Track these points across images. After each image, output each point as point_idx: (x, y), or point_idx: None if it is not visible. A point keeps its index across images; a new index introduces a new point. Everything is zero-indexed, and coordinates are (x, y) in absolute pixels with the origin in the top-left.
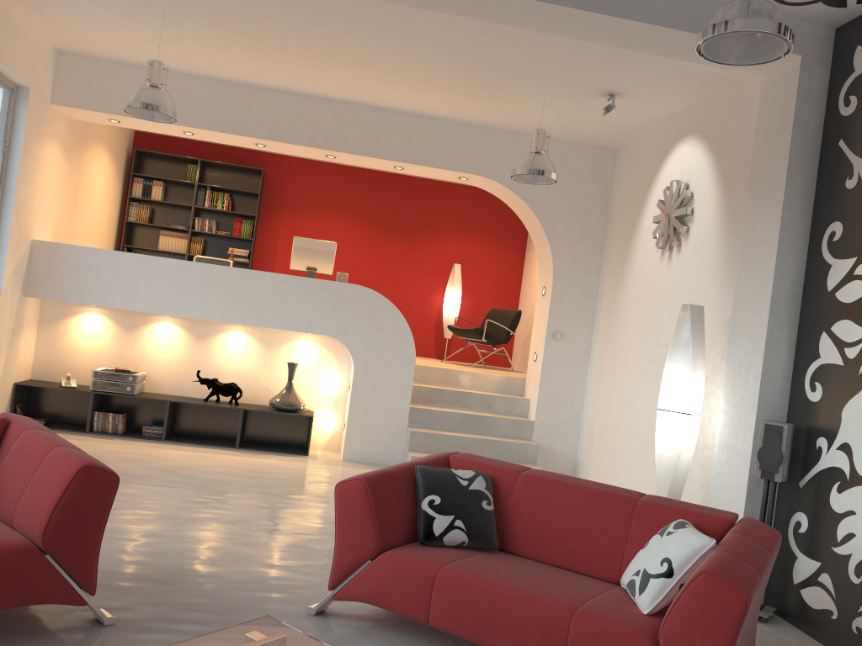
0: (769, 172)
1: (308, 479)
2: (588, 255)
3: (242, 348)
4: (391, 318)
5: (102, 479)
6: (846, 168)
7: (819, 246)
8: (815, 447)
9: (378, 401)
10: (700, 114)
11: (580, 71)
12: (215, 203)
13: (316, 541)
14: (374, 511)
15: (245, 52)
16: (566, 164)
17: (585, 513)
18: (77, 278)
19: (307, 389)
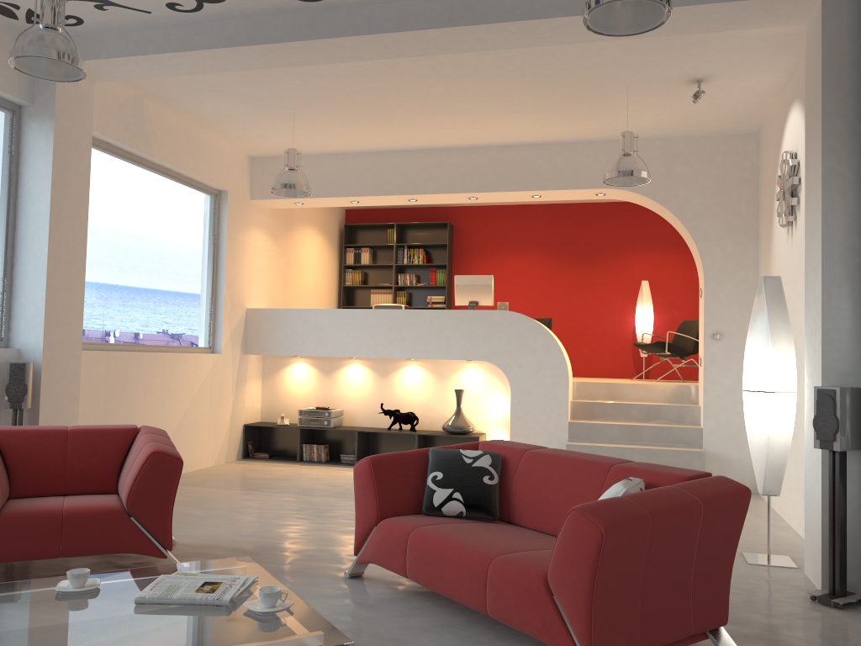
0: (813, 121)
1: None
2: (741, 247)
3: (418, 381)
4: (540, 338)
5: (167, 462)
6: None
7: None
8: None
9: (536, 418)
10: (798, 77)
11: (648, 67)
12: (412, 259)
13: None
14: (375, 484)
15: (370, 125)
16: (703, 159)
17: (568, 481)
18: (279, 335)
19: (478, 413)
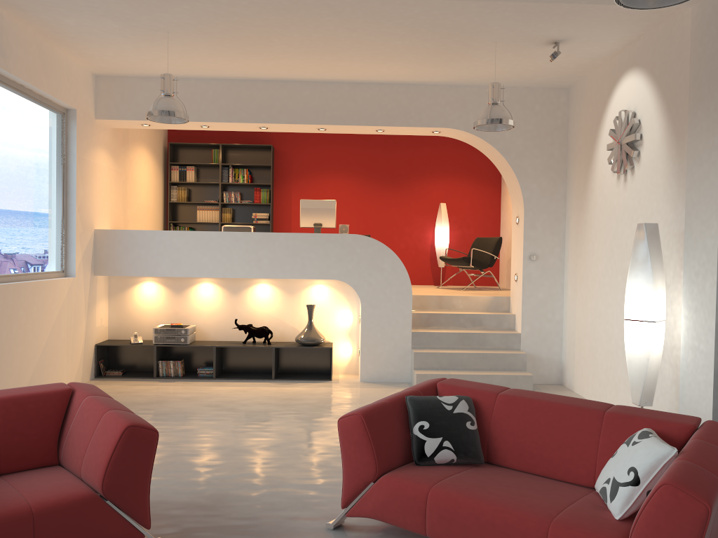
0: (707, 95)
1: (331, 402)
2: (553, 184)
3: (269, 297)
4: (387, 259)
5: (144, 435)
6: None
7: None
8: None
9: (384, 330)
10: (640, 48)
11: (524, 27)
12: (237, 178)
13: (336, 459)
14: (371, 441)
15: (239, 54)
16: (525, 107)
17: (558, 427)
18: (132, 256)
19: (325, 324)
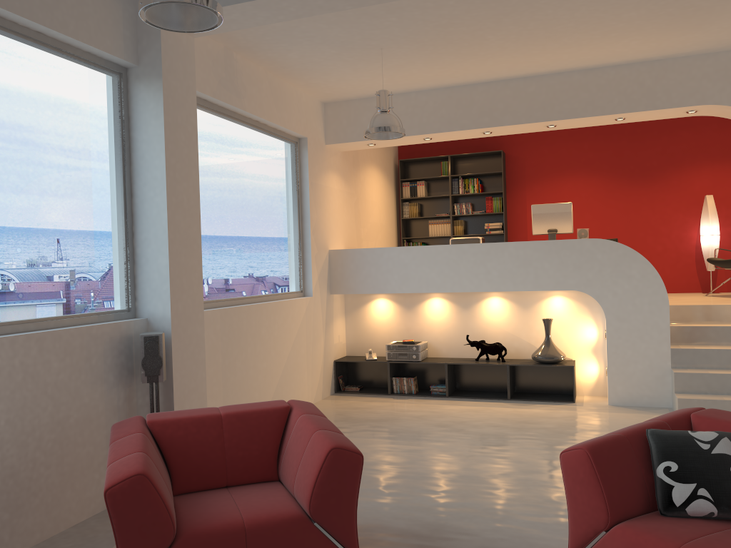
0: None
1: (571, 428)
2: None
3: (501, 311)
4: (635, 264)
5: (348, 458)
6: None
7: None
8: None
9: (635, 346)
10: None
11: None
12: (467, 188)
13: None
14: (600, 482)
15: (454, 59)
16: None
17: None
18: (363, 274)
19: (565, 340)
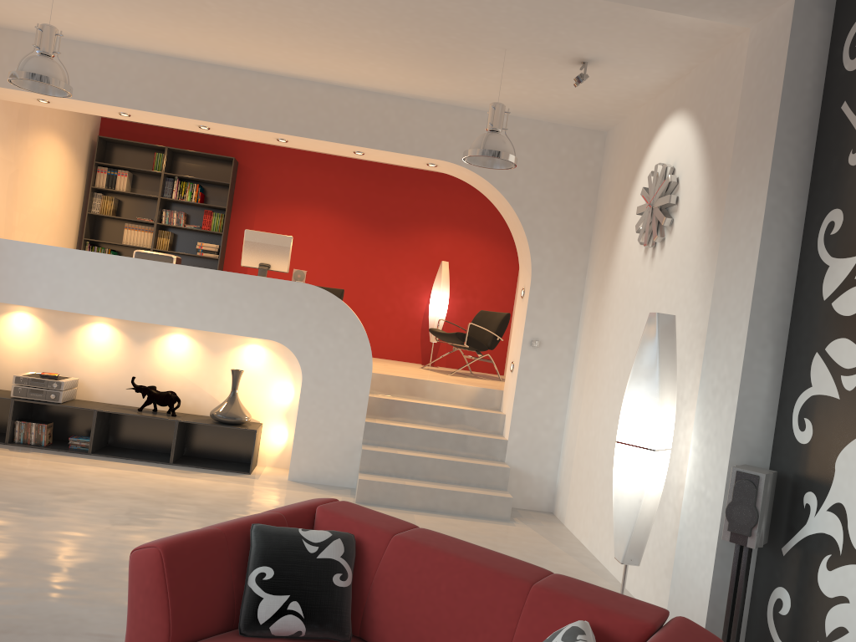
0: (755, 146)
1: (230, 506)
2: (573, 252)
3: (185, 353)
4: (345, 321)
5: None
6: (850, 139)
7: (814, 241)
8: (802, 503)
9: (329, 415)
10: (690, 84)
11: (540, 33)
12: (183, 194)
13: None
14: (168, 592)
15: (166, 19)
16: (548, 148)
17: (463, 599)
18: None
19: (256, 398)
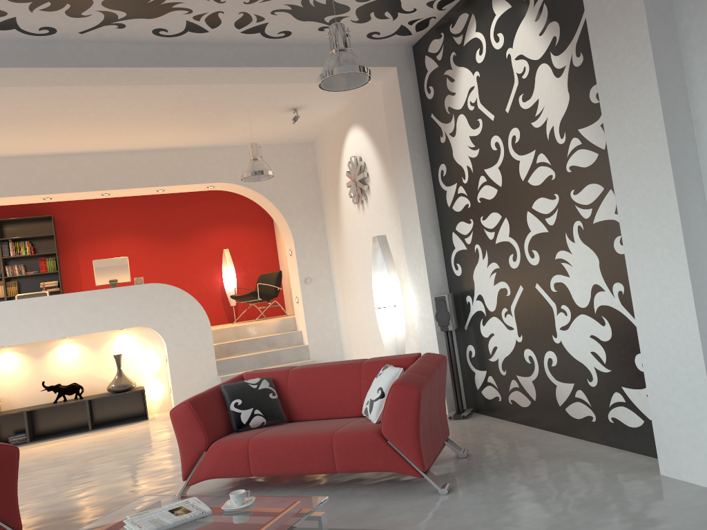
0: (399, 141)
1: (153, 433)
2: (314, 219)
3: (74, 355)
4: (184, 300)
5: (7, 451)
6: (438, 131)
7: (438, 181)
8: (466, 302)
9: (191, 363)
10: (356, 110)
11: (268, 99)
12: (18, 251)
13: (168, 465)
14: (199, 419)
15: (18, 134)
16: (281, 160)
17: (333, 381)
18: None
19: (134, 371)
